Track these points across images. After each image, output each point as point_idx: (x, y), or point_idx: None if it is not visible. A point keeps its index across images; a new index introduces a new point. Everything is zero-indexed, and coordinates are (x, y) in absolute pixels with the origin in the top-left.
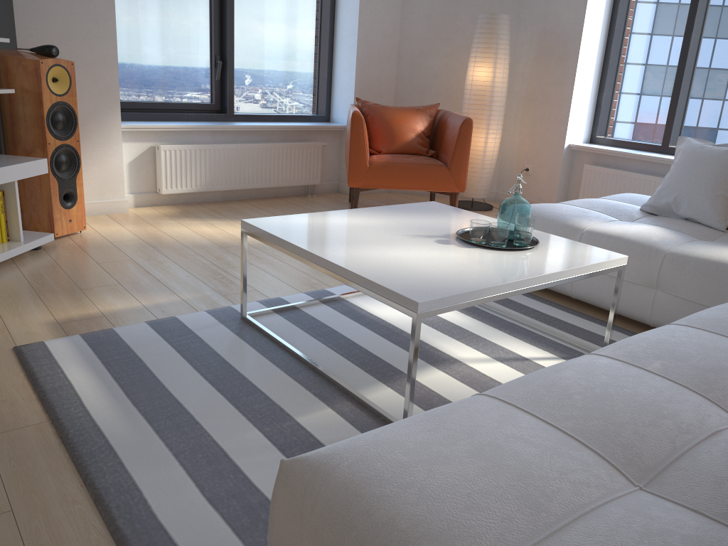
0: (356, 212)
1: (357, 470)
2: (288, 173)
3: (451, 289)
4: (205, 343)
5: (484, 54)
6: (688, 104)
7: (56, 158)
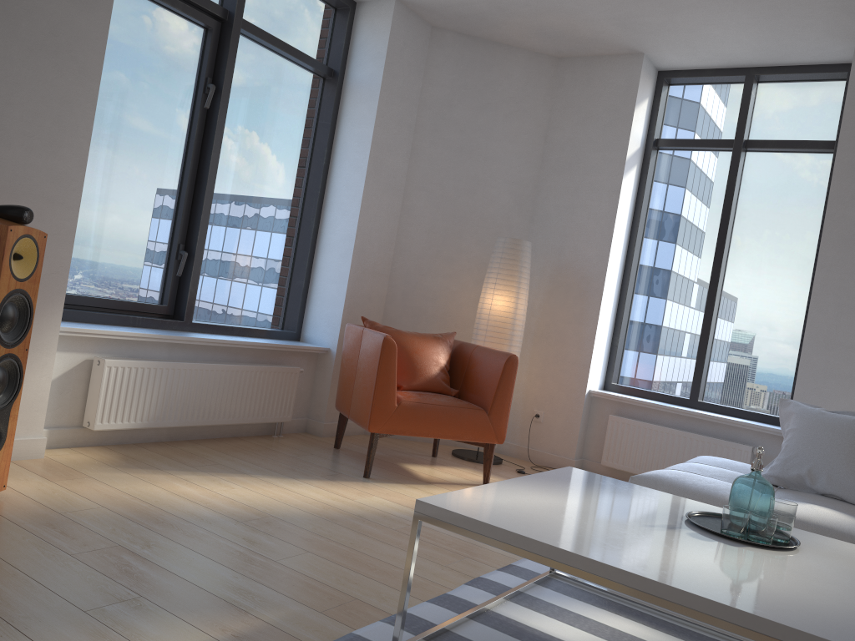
0: (524, 484)
1: None
2: (258, 406)
3: None
4: None
5: (506, 281)
6: (712, 356)
7: None
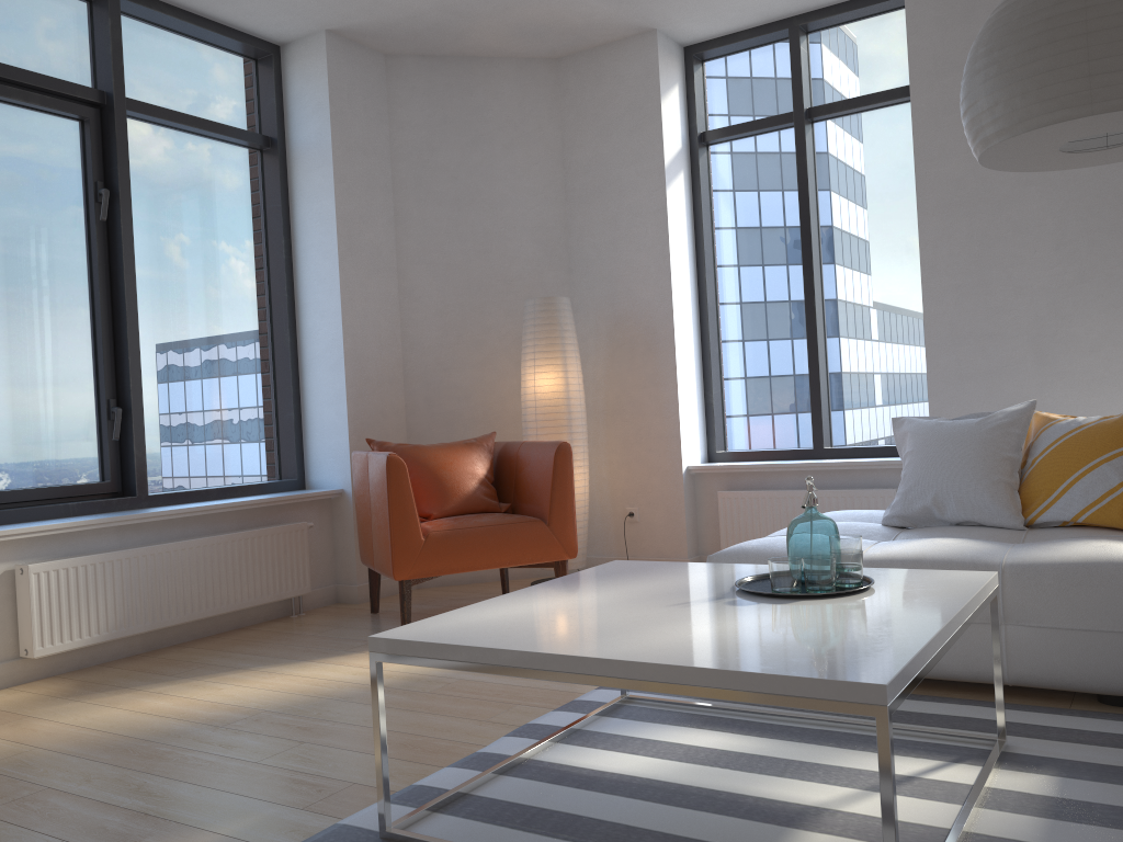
0: (535, 592)
1: None
2: (259, 582)
3: (889, 657)
4: None
5: (547, 353)
6: (831, 389)
7: None
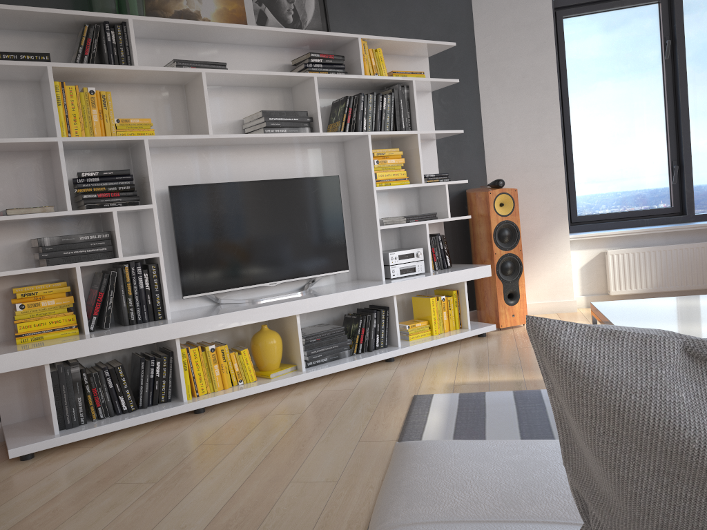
0: None
1: (418, 451)
2: None
3: None
4: (545, 411)
5: None
6: None
7: (502, 264)
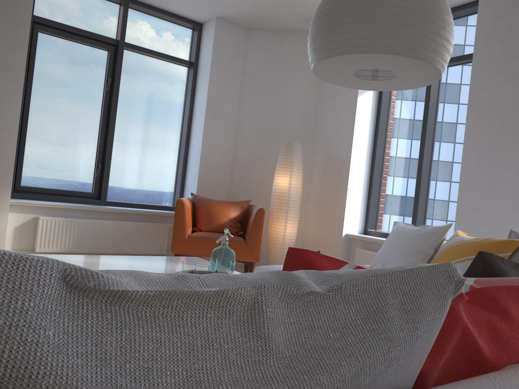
0: (120, 257)
1: None
2: (141, 244)
3: None
4: None
5: (283, 168)
6: (427, 207)
7: None
